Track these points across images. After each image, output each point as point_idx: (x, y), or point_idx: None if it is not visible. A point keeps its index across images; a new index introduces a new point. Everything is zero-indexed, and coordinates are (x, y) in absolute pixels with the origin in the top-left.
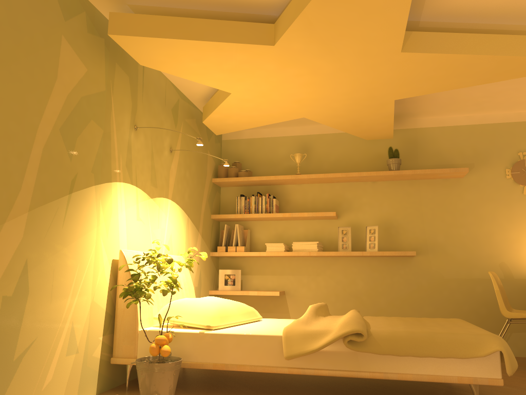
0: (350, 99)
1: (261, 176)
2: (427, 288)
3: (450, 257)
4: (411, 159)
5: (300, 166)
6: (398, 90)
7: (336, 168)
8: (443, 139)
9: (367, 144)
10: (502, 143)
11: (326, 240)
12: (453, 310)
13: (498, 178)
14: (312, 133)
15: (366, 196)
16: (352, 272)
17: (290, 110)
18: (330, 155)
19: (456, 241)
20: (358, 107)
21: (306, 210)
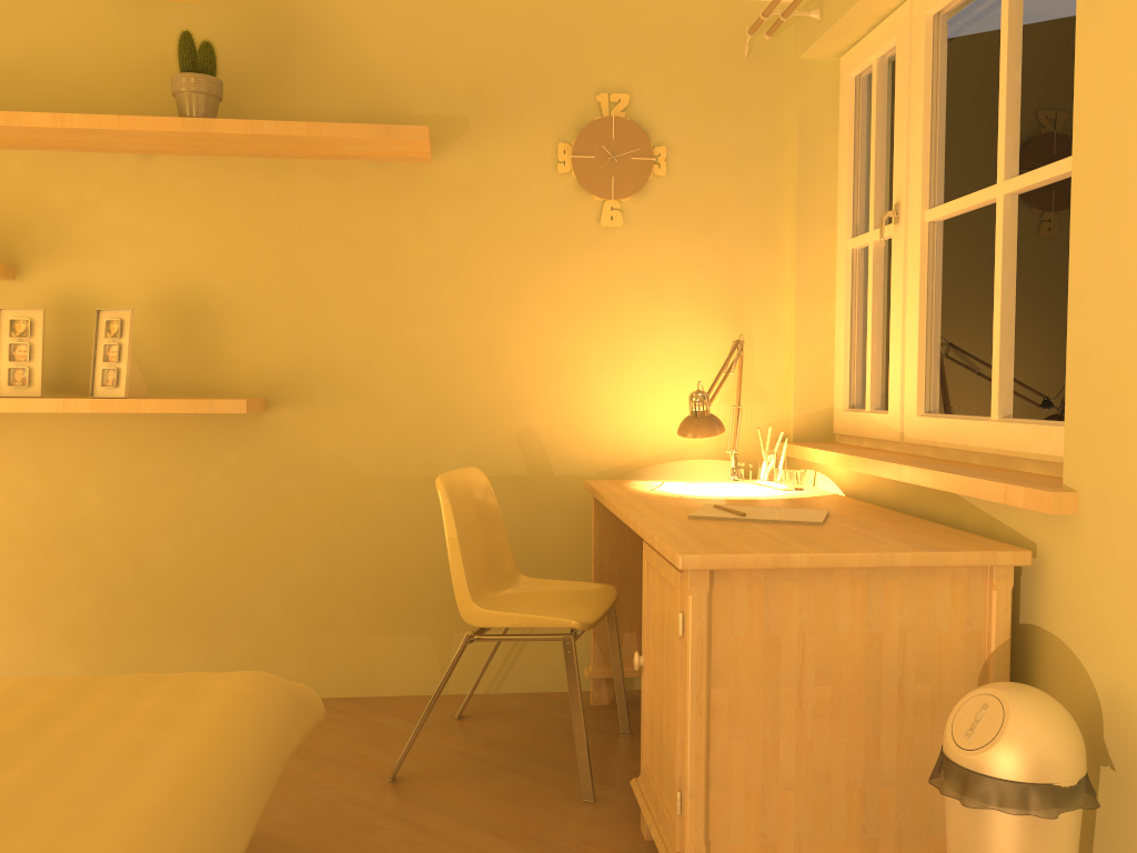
0: None
1: None
2: (307, 509)
3: (379, 412)
4: (275, 87)
5: None
6: None
7: (11, 98)
8: (379, 28)
9: (126, 19)
10: (556, 58)
11: None
12: (380, 573)
13: (534, 172)
14: None
15: (119, 204)
16: (67, 462)
17: None
18: None
19: (400, 363)
20: None
21: None
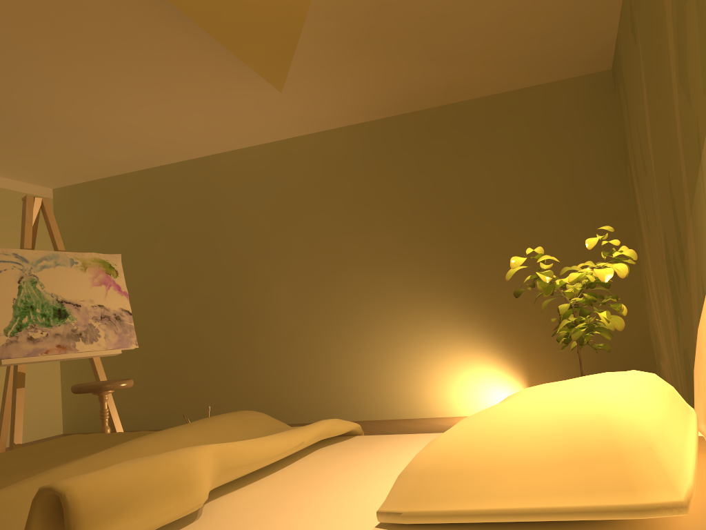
0: None
1: None
2: None
3: None
4: None
5: None
6: None
7: None
8: None
9: None
10: None
11: None
12: None
13: None
14: None
15: None
16: None
17: None
18: None
19: None
20: None
21: None
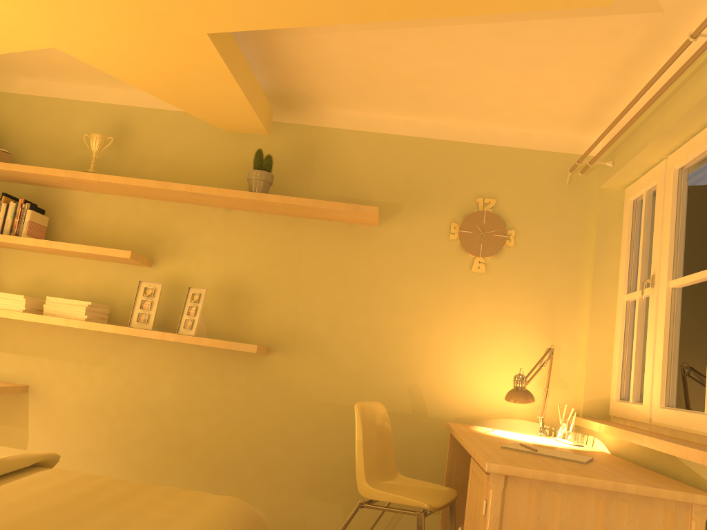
0: (110, 11)
1: (10, 163)
2: (280, 414)
3: (330, 364)
4: (300, 180)
5: (107, 161)
6: (197, 6)
7: (168, 175)
8: (360, 154)
9: (231, 141)
10: (455, 177)
11: (124, 303)
12: (316, 460)
13: (436, 237)
14: (139, 104)
15: (210, 233)
16: (157, 368)
17: (8, 20)
18: (163, 150)
19: (346, 337)
20: (145, 39)
21: (100, 241)
